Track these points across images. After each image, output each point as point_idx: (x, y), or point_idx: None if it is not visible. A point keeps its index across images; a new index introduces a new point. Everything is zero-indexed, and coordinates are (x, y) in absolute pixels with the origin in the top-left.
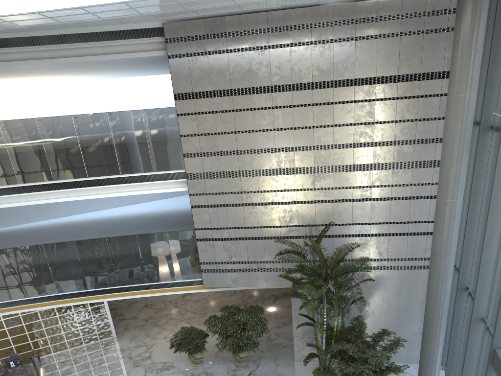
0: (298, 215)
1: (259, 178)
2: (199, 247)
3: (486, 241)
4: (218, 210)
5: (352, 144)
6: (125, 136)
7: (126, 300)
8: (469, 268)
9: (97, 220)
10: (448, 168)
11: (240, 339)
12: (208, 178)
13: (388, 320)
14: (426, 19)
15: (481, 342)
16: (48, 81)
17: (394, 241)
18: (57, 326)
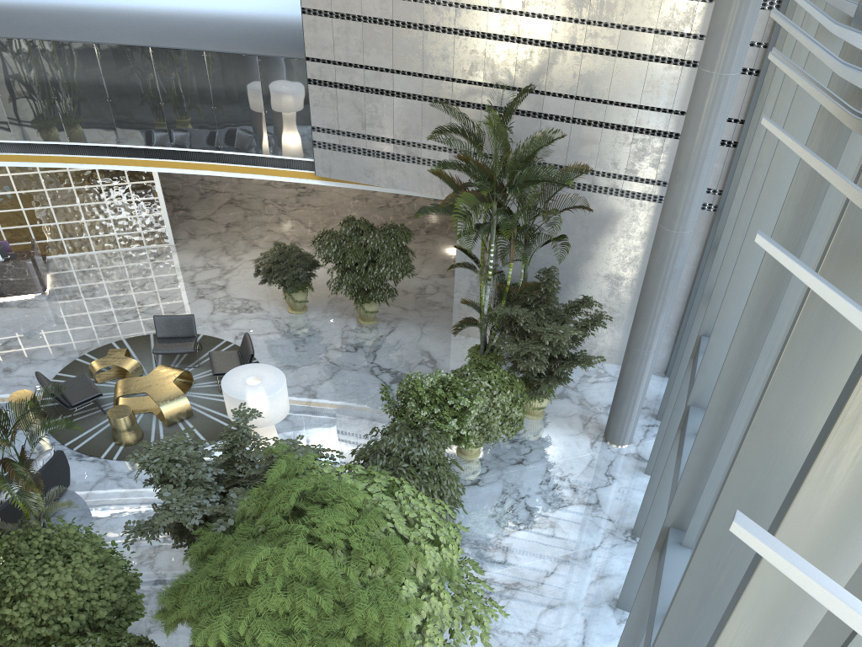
0: (486, 62)
1: None
2: (312, 97)
3: (748, 160)
4: (348, 27)
5: None
6: None
7: (200, 187)
8: None
9: (149, 13)
10: (725, 7)
11: (366, 278)
12: None
13: (608, 288)
14: None
15: None
16: None
17: (641, 144)
18: (74, 207)
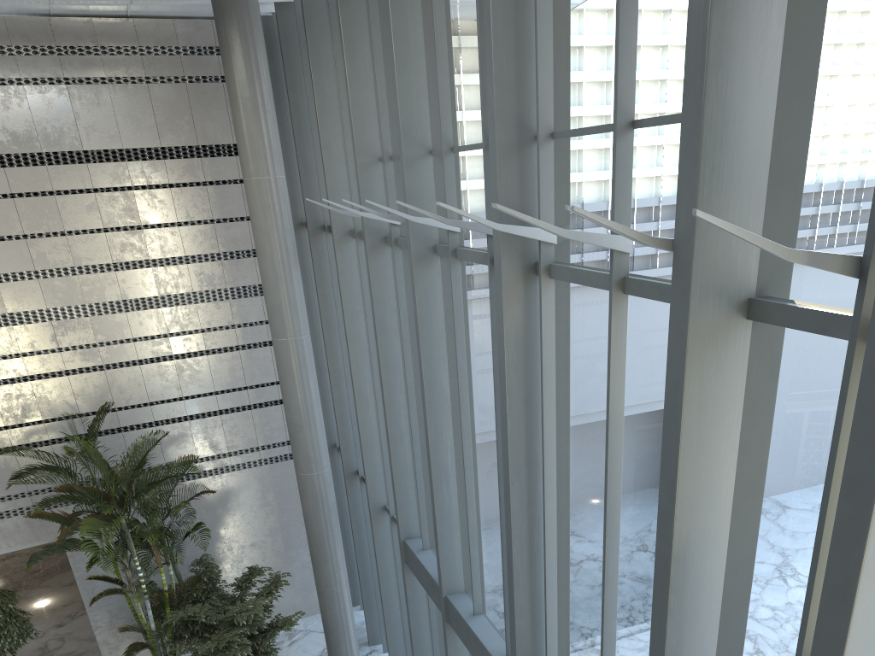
0: (40, 401)
1: None
2: None
3: (357, 392)
4: None
5: (112, 265)
6: None
7: None
8: (352, 441)
9: None
10: (276, 289)
11: None
12: None
13: (259, 554)
14: (184, 59)
15: (392, 543)
16: None
17: (232, 421)
18: None
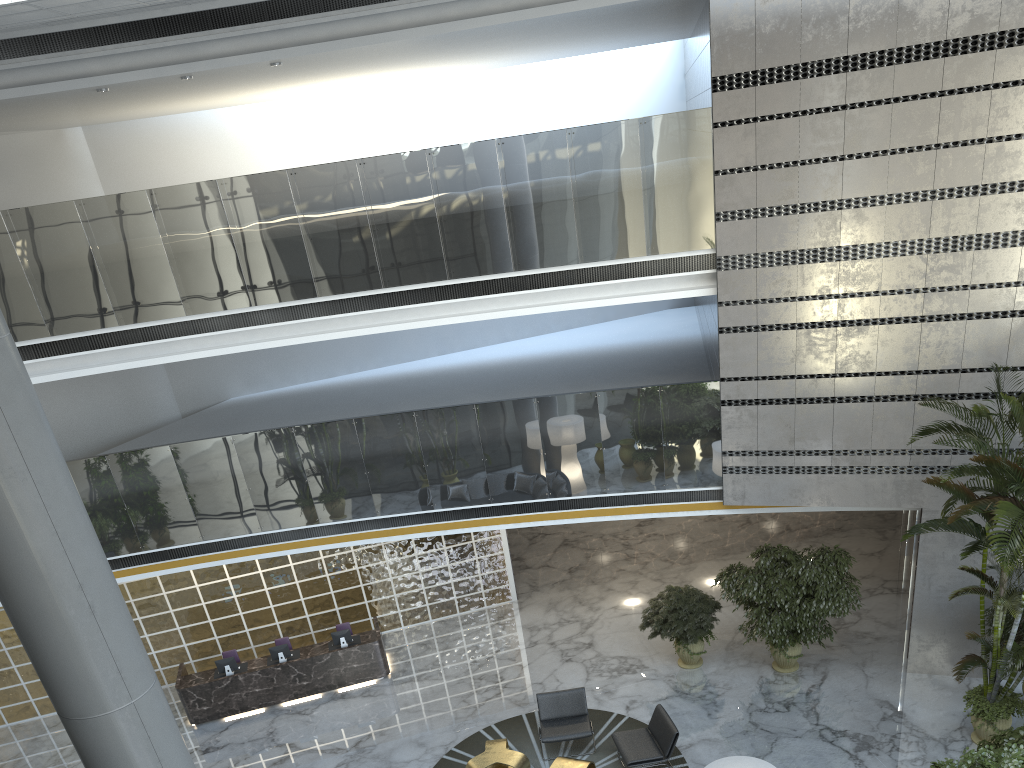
0: (966, 345)
1: (884, 262)
2: (724, 419)
3: None
4: (778, 338)
5: None
6: (597, 180)
7: (525, 531)
8: None
9: (480, 367)
10: None
11: (799, 618)
12: (764, 267)
13: None
14: None
15: None
16: (408, 78)
17: None
18: (415, 574)
